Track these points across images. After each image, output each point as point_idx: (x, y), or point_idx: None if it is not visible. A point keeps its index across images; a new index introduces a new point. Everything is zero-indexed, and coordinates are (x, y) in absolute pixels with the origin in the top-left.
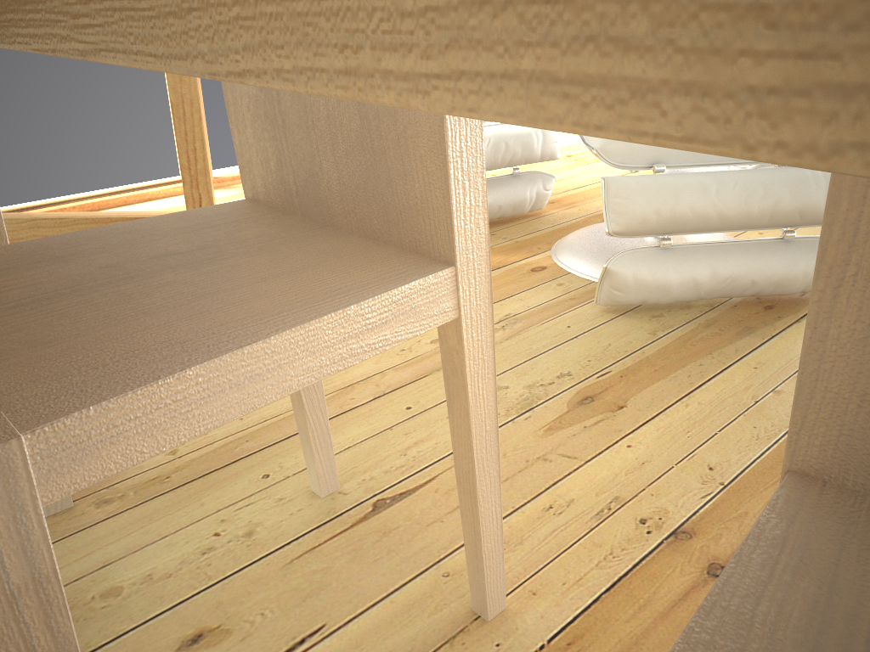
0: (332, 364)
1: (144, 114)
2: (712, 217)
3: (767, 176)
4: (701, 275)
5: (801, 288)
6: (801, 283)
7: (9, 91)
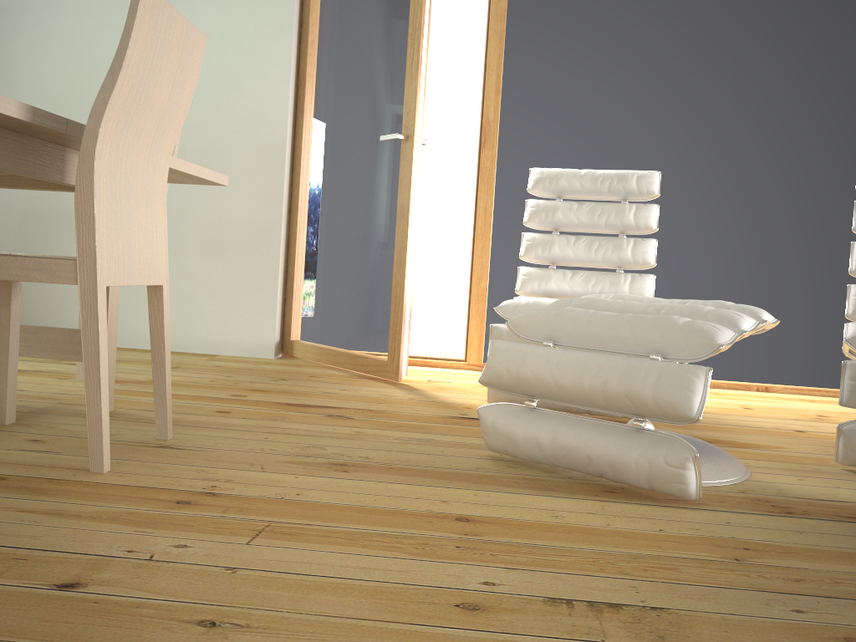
0: (8, 276)
1: (382, 291)
2: (550, 384)
3: (608, 359)
4: (542, 436)
5: (640, 480)
6: (636, 474)
7: (335, 272)
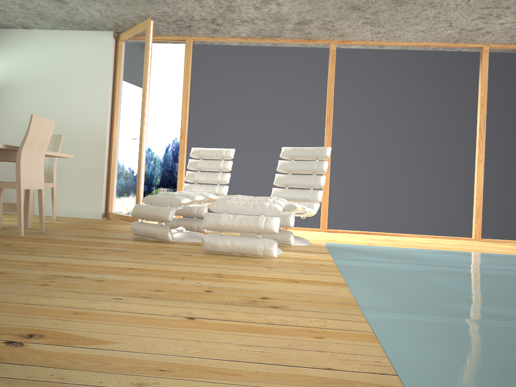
0: None
1: (134, 192)
2: (143, 214)
3: (156, 207)
4: (142, 228)
5: (160, 237)
6: (158, 236)
7: (122, 186)
